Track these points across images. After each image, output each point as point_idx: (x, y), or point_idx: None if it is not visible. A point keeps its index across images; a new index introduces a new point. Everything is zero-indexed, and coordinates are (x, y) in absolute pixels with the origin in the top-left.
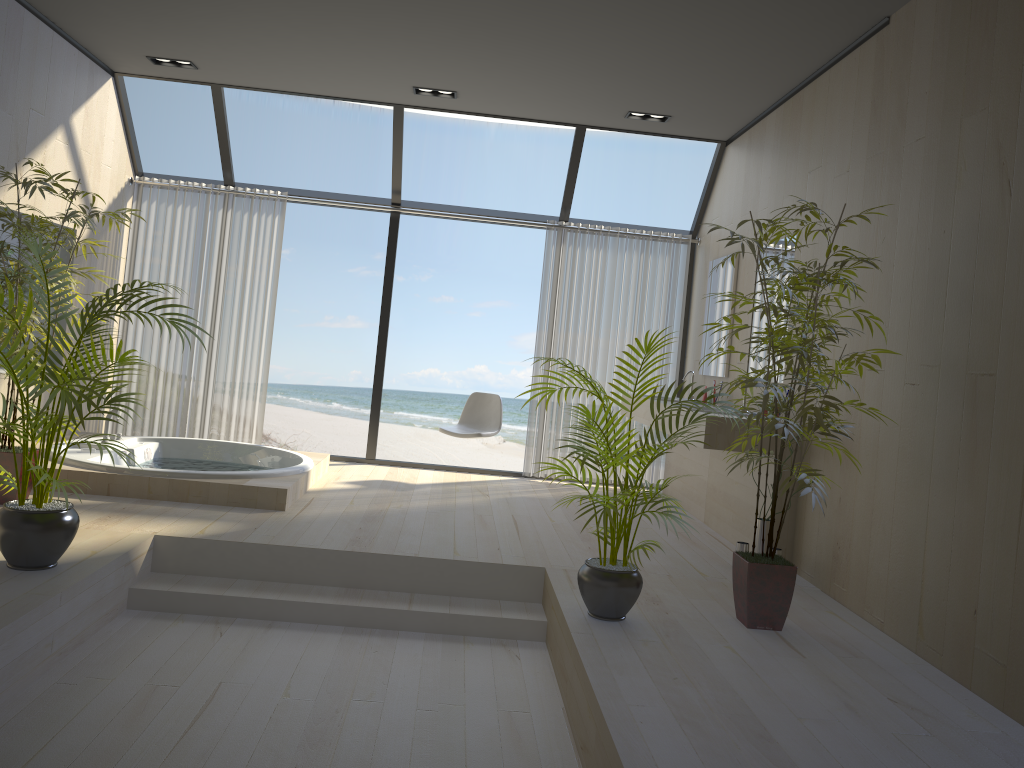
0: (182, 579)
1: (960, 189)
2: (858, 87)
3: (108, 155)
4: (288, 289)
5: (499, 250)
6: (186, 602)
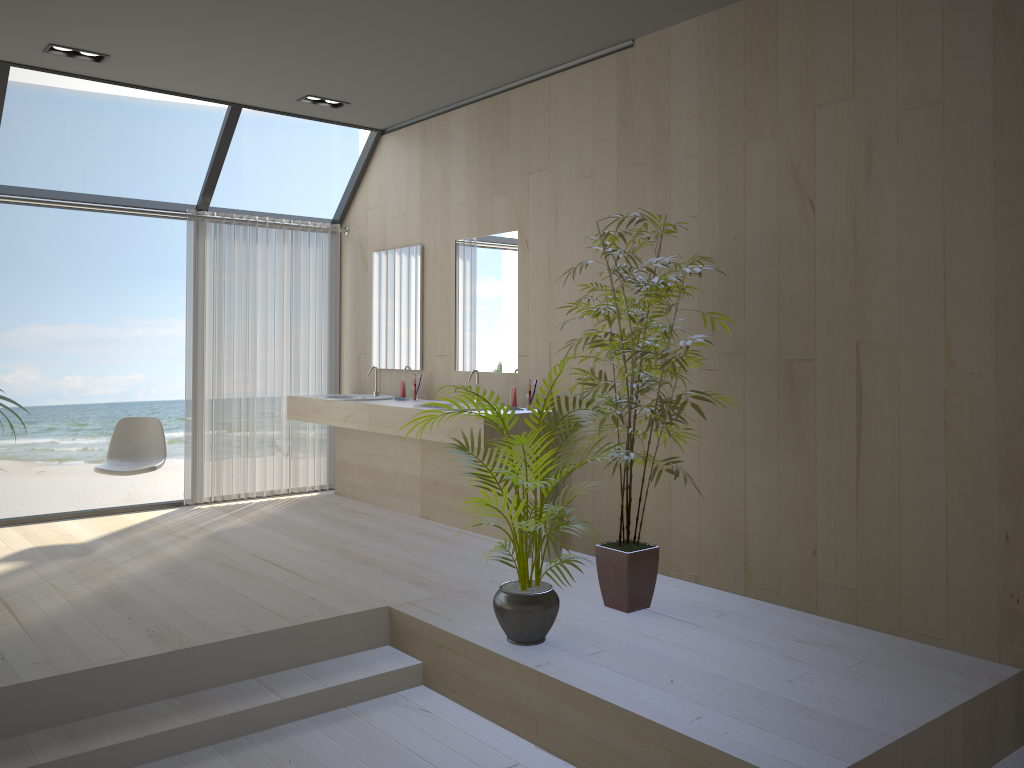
0: None
1: (751, 203)
2: (596, 99)
3: None
4: None
5: None
6: None
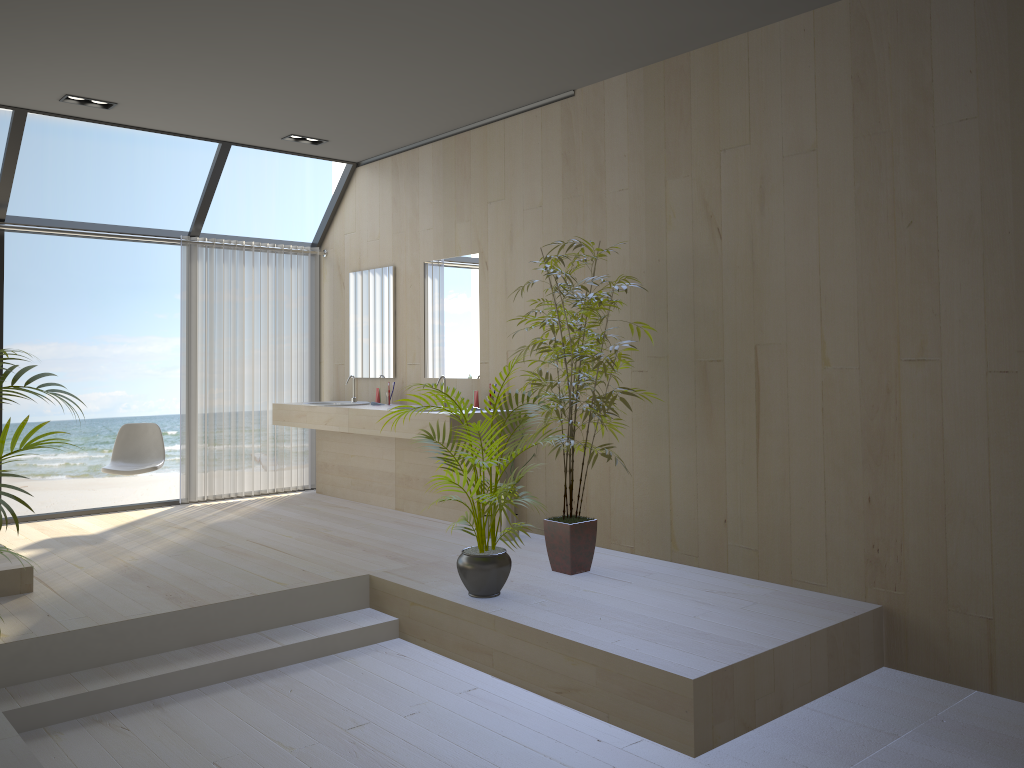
0: (11, 692)
1: (671, 231)
2: (543, 140)
3: None
4: None
5: None
6: (47, 713)
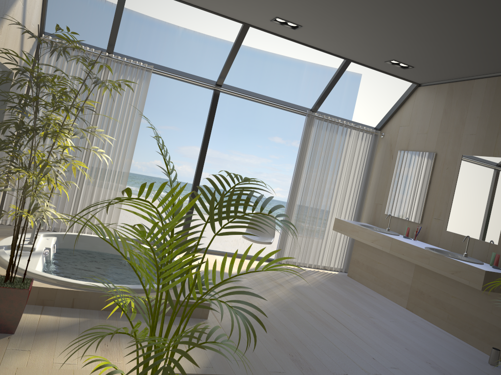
0: None
1: None
2: None
3: (34, 16)
4: None
5: (176, 98)
6: None
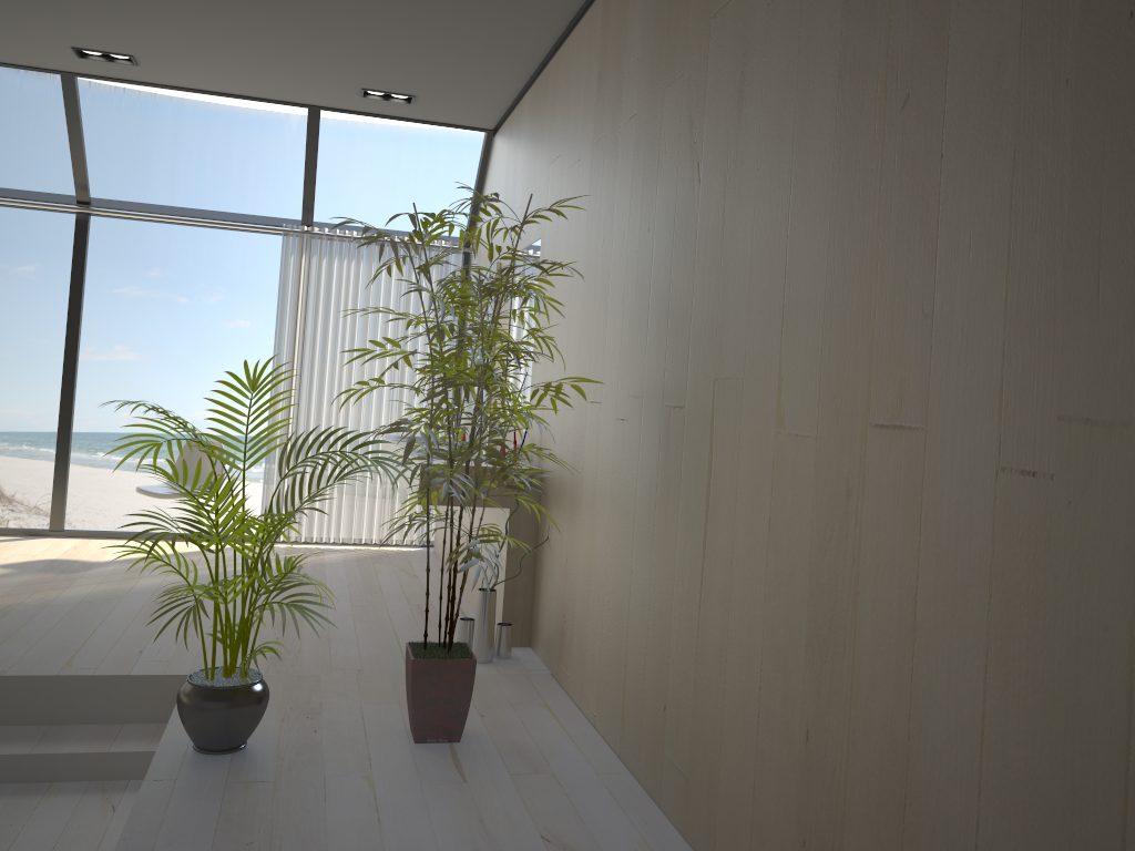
0: None
1: (662, 176)
2: (588, 57)
3: None
4: (34, 314)
5: None
6: None
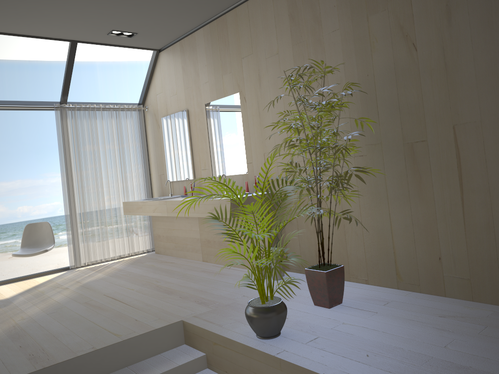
0: None
1: (375, 52)
2: (275, 9)
3: None
4: None
5: None
6: None
